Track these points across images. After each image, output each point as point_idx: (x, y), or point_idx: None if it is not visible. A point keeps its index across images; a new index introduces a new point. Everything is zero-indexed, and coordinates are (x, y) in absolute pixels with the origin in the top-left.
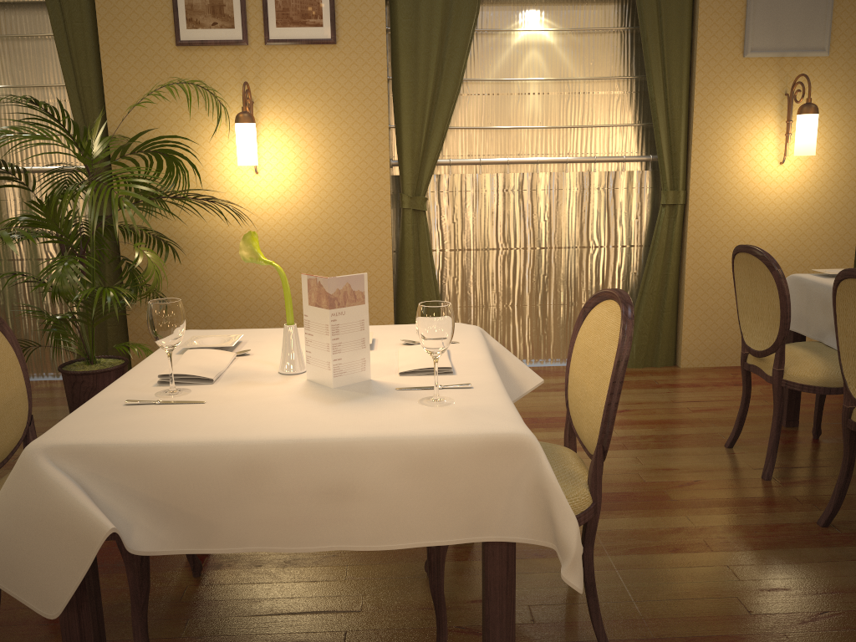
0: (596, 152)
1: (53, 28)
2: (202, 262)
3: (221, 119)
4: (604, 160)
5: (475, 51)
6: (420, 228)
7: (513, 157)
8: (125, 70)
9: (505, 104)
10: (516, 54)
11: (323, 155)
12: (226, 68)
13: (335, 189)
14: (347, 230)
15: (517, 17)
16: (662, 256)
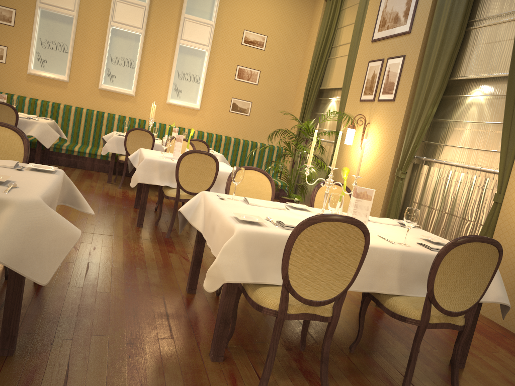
0: (487, 166)
1: (341, 95)
2: (343, 181)
3: (345, 126)
4: (483, 170)
5: (451, 106)
6: (397, 185)
7: (451, 161)
8: (348, 109)
9: (455, 133)
10: (466, 108)
11: (379, 146)
12: (367, 110)
13: (378, 161)
14: (376, 179)
15: (471, 89)
16: (483, 233)
